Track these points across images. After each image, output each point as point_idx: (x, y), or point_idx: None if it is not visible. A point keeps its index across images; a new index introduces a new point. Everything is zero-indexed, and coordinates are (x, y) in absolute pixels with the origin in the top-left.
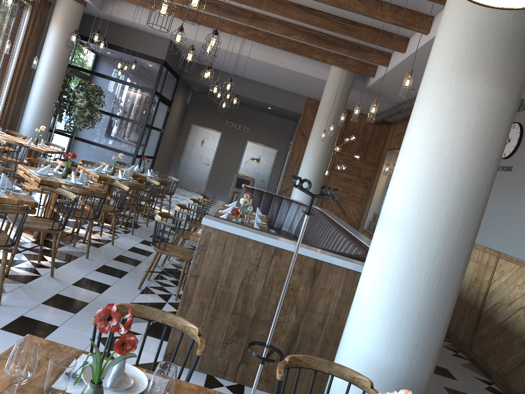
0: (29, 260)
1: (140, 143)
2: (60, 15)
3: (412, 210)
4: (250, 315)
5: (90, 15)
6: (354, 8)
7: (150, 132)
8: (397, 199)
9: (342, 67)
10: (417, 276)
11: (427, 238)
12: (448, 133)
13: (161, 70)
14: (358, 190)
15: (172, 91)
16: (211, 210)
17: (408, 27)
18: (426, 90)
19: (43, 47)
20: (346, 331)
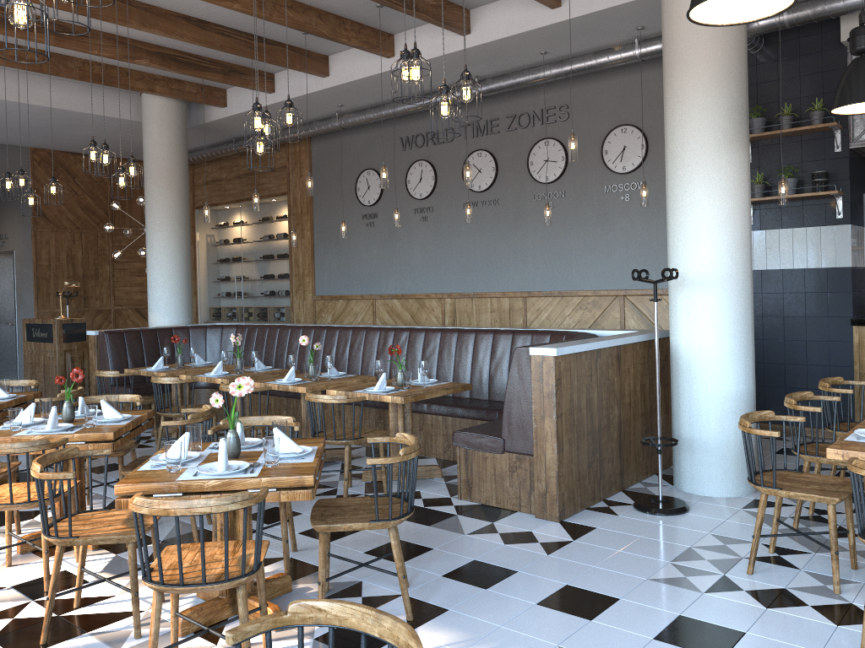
0: None
1: None
2: None
3: (730, 266)
4: (596, 428)
5: None
6: (317, 29)
7: None
8: (712, 261)
9: (178, 98)
10: (746, 315)
11: (745, 283)
12: (737, 197)
13: None
14: None
15: None
16: None
17: (374, 50)
18: (703, 164)
19: None
20: (700, 387)
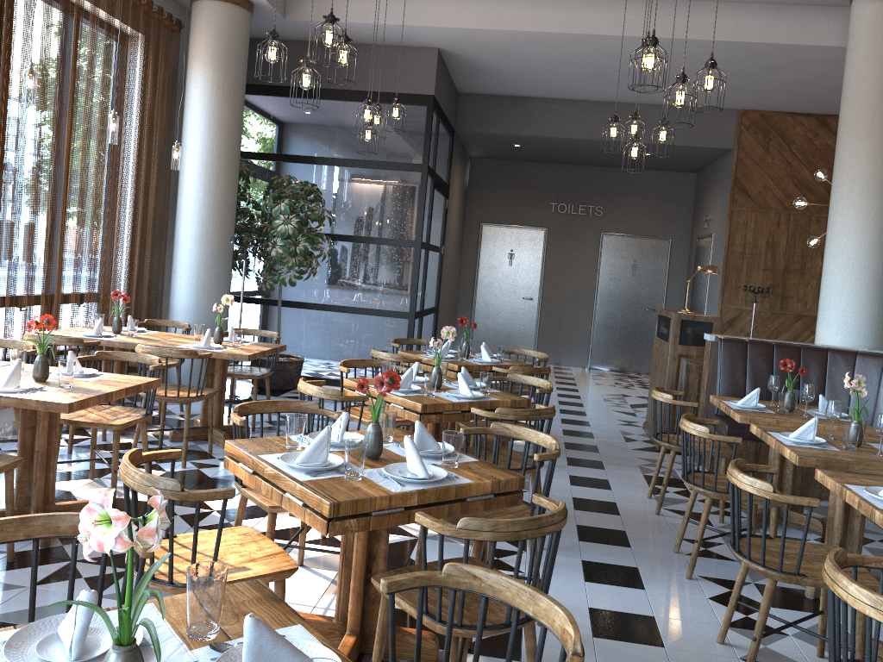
0: None
1: (418, 285)
2: (205, 42)
3: None
4: None
5: (260, 39)
6: None
7: (428, 257)
8: None
9: None
10: None
11: None
12: None
13: (430, 118)
14: None
15: (446, 163)
16: (586, 396)
17: None
18: None
19: (185, 122)
20: None
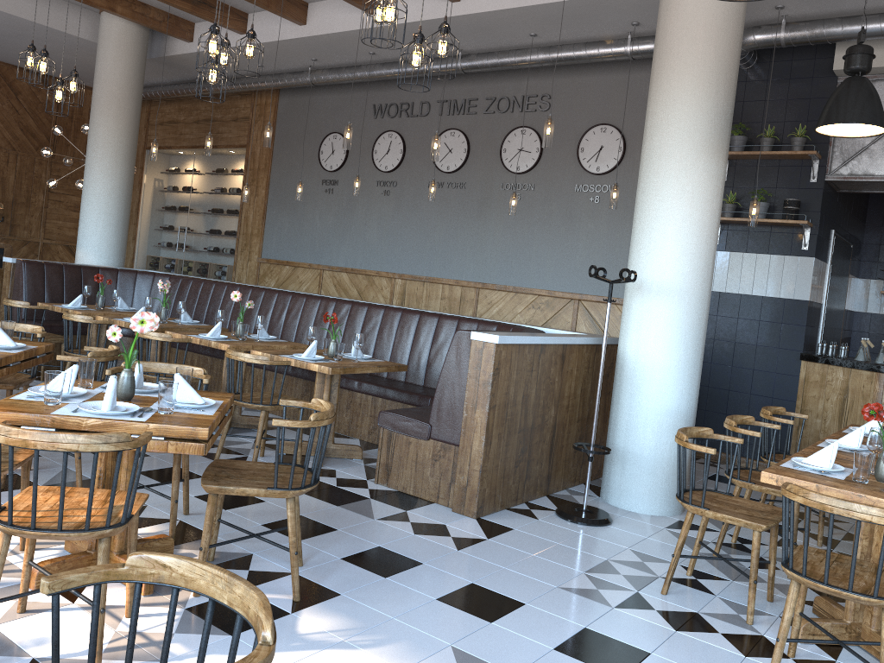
0: None
1: None
2: None
3: (690, 277)
4: (529, 426)
5: None
6: None
7: None
8: (673, 270)
9: (140, 24)
10: (699, 331)
11: (702, 298)
12: (708, 207)
13: None
14: None
15: None
16: None
17: (357, 3)
18: (678, 167)
19: None
20: (642, 398)
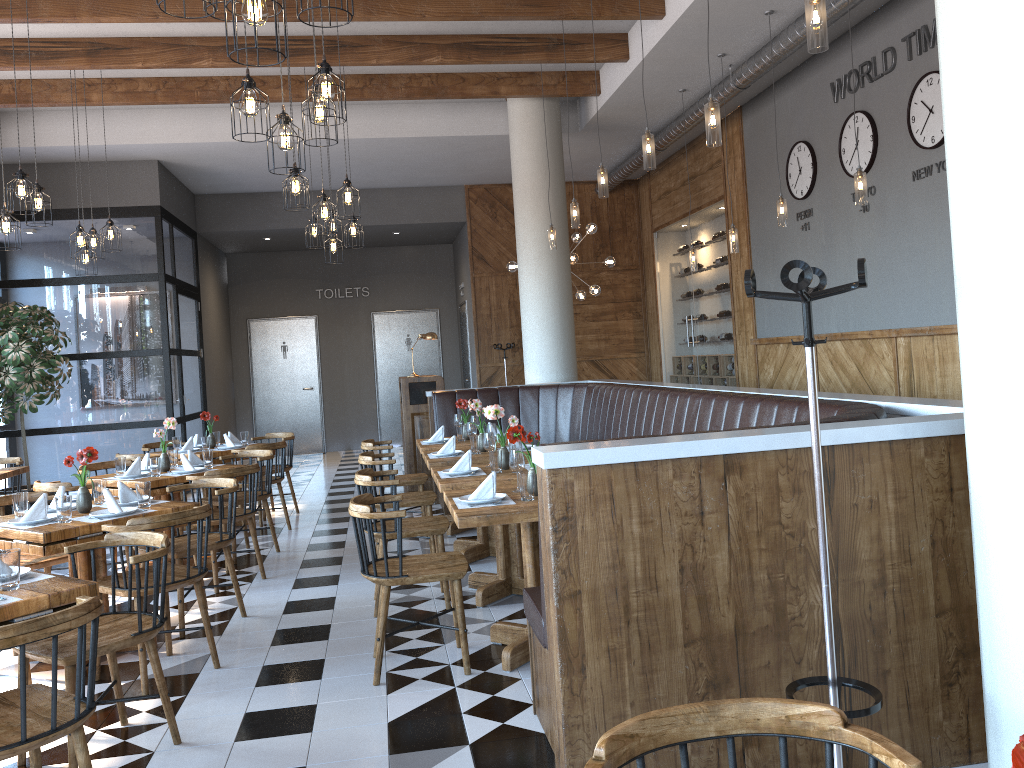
0: (100, 728)
1: (172, 392)
2: None
3: None
4: (725, 632)
5: None
6: None
7: (182, 362)
8: (1015, 230)
9: (533, 96)
10: None
11: None
12: None
13: (160, 228)
14: (624, 327)
15: (192, 266)
16: None
17: None
18: None
19: None
20: (1003, 570)
